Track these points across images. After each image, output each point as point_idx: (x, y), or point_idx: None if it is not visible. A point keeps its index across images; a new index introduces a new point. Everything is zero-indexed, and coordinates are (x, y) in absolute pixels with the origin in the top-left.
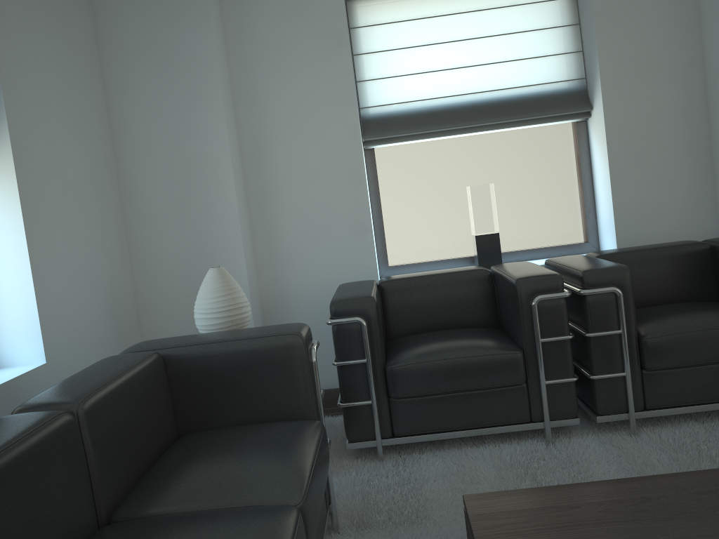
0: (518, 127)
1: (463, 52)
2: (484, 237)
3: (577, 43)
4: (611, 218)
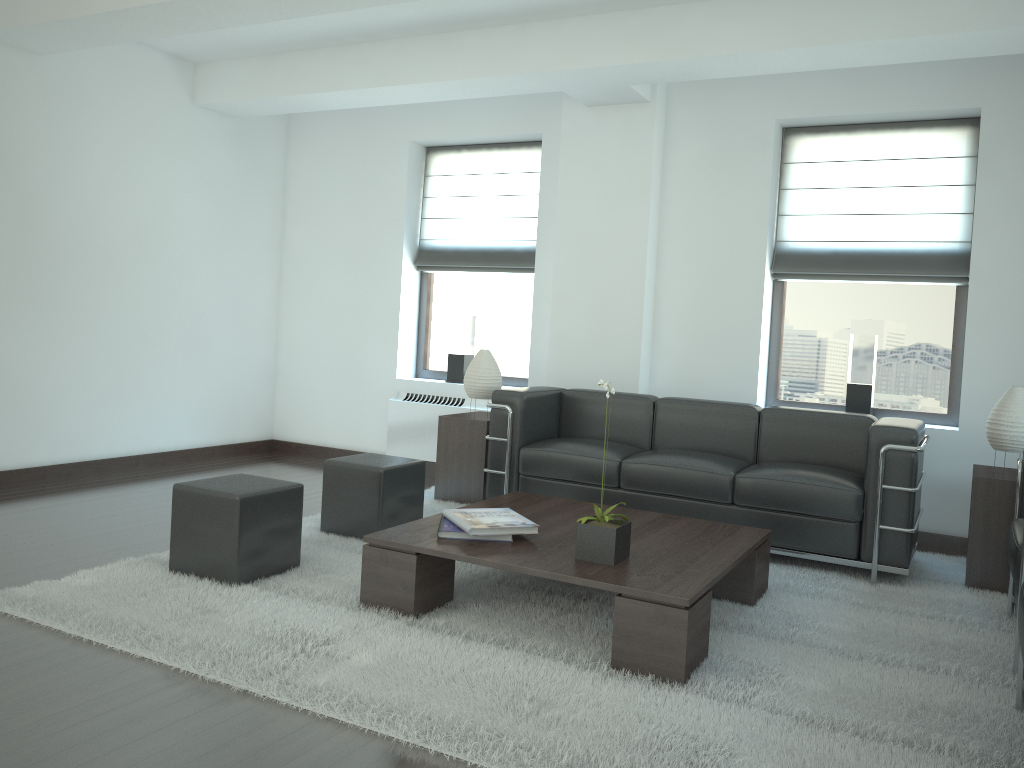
0: None
1: None
2: None
3: None
4: None
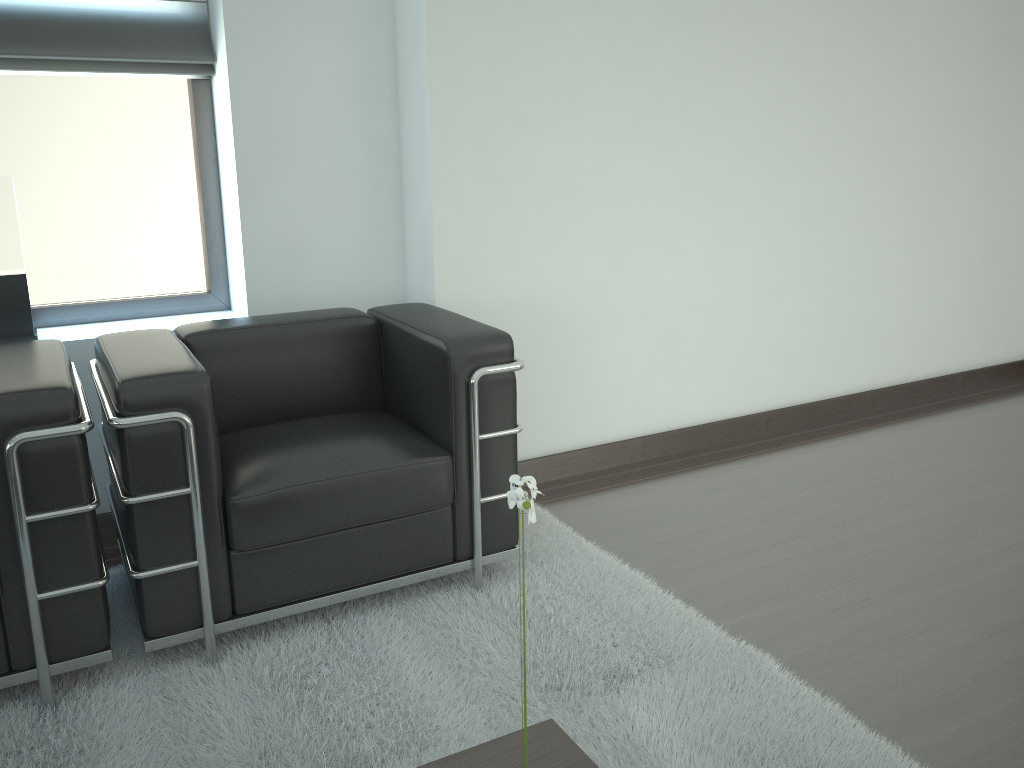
0: (77, 72)
1: None
2: None
3: None
4: (241, 258)
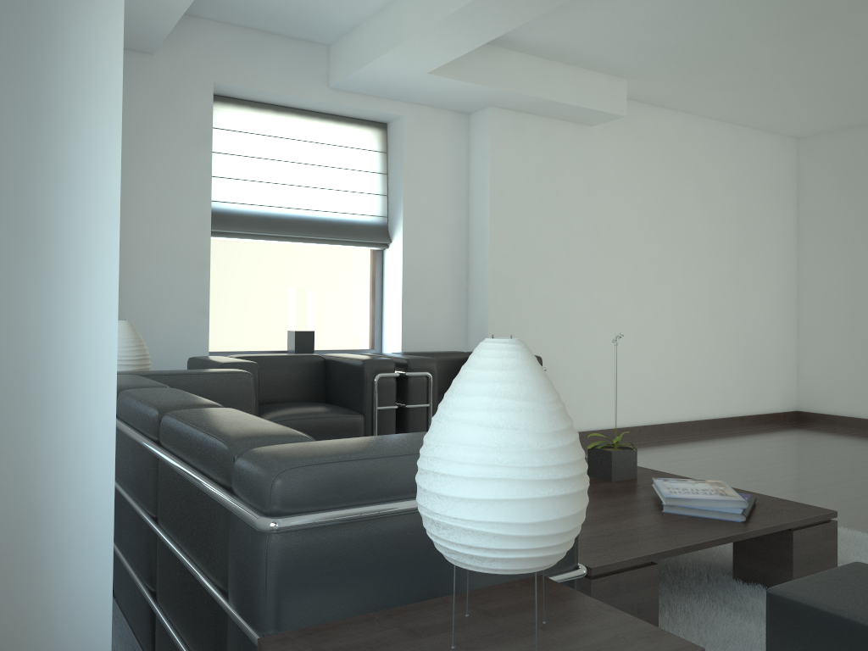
0: (333, 245)
1: (298, 173)
2: (302, 333)
3: (384, 189)
4: (398, 330)
